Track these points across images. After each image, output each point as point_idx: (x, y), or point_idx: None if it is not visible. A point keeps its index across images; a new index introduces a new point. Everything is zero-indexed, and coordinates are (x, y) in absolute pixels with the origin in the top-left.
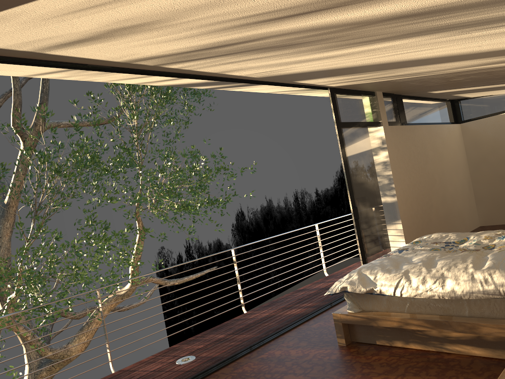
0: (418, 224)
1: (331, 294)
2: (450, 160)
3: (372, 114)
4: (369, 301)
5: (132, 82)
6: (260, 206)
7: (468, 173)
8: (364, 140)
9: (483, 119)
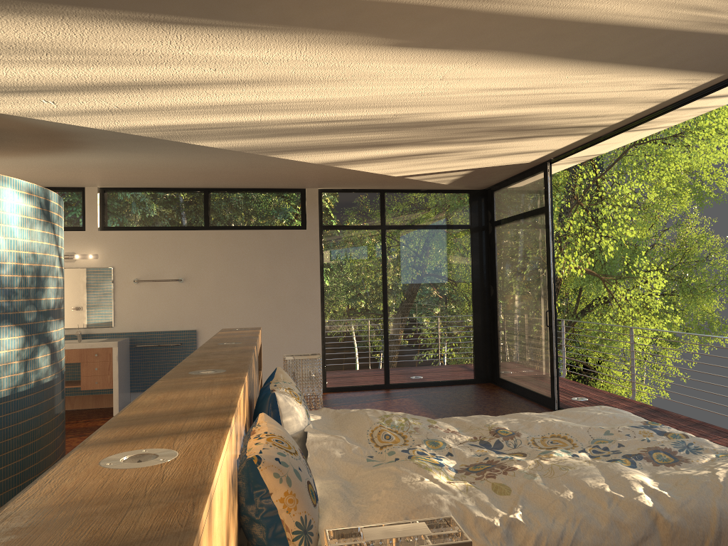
0: None
1: None
2: None
3: None
4: None
5: None
6: None
7: None
8: None
9: None
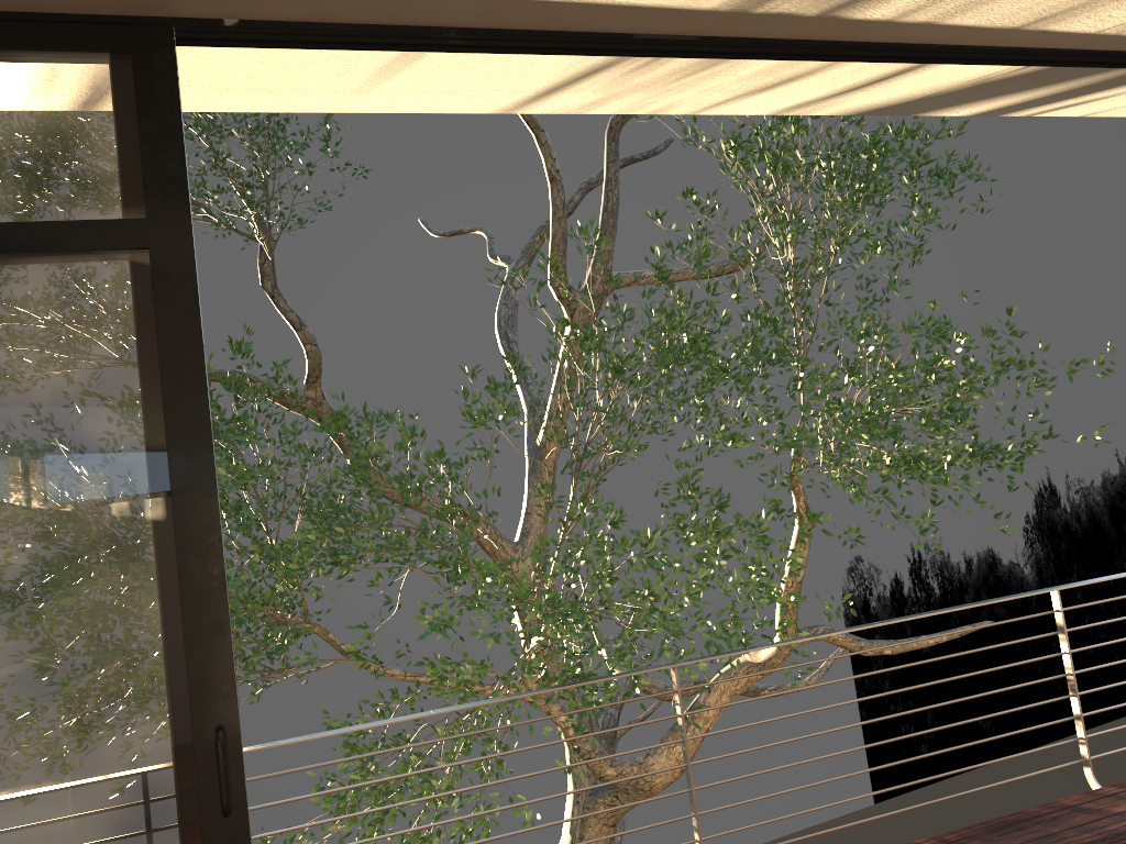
0: None
1: None
2: None
3: None
4: None
5: (768, 108)
6: (1101, 474)
7: None
8: None
9: None
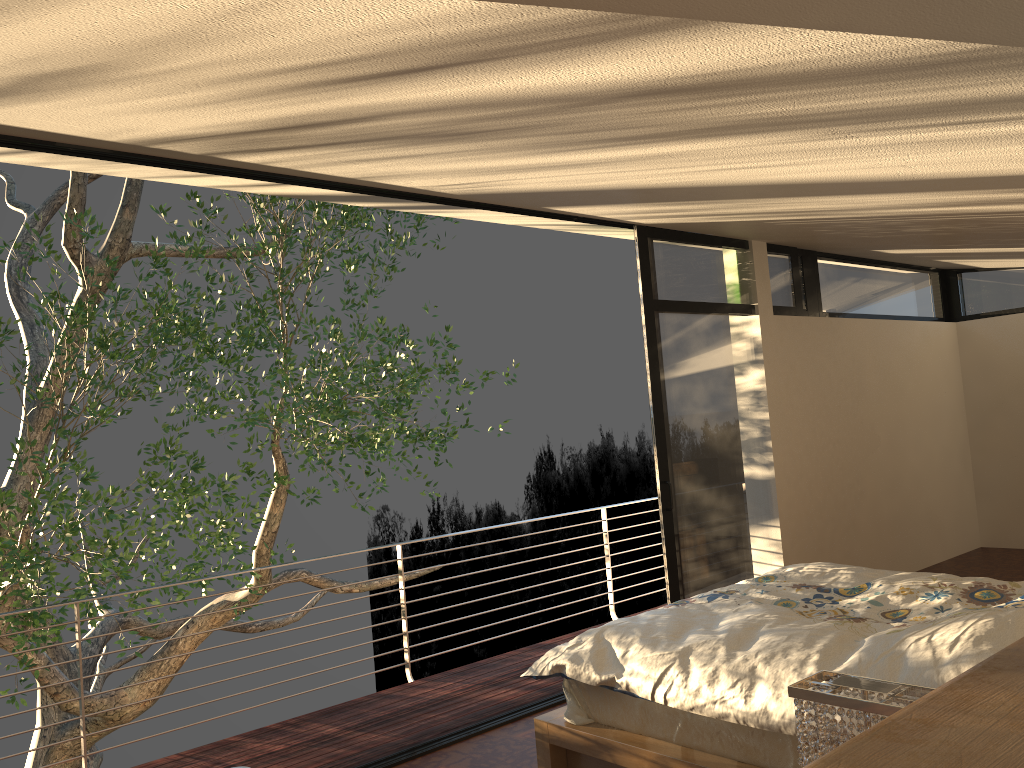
0: (823, 532)
1: (533, 677)
2: (920, 398)
3: (737, 288)
4: (608, 703)
5: (199, 184)
6: (588, 444)
7: (963, 431)
8: (709, 341)
9: (1005, 316)
